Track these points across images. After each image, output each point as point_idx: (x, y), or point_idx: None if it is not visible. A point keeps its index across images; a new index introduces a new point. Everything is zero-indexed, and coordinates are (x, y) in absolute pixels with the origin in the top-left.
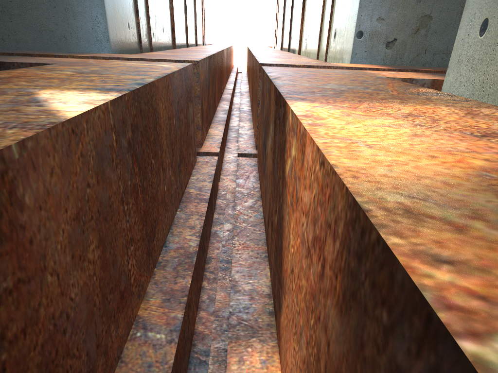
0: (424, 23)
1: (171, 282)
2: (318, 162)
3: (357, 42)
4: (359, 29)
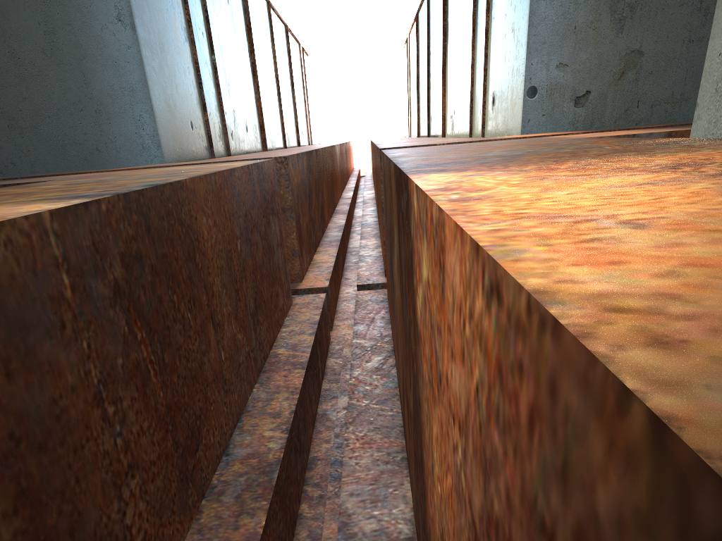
0: (632, 62)
1: (228, 527)
2: (480, 289)
3: (529, 104)
4: (530, 84)
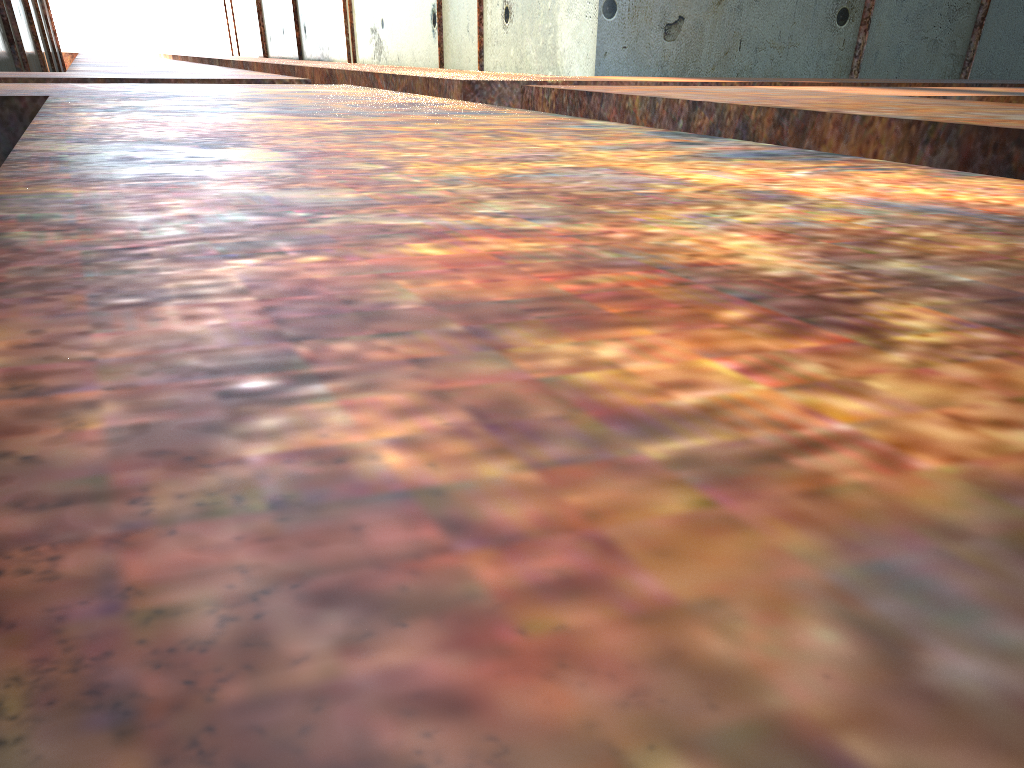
0: None
1: None
2: None
3: (605, 27)
4: None
